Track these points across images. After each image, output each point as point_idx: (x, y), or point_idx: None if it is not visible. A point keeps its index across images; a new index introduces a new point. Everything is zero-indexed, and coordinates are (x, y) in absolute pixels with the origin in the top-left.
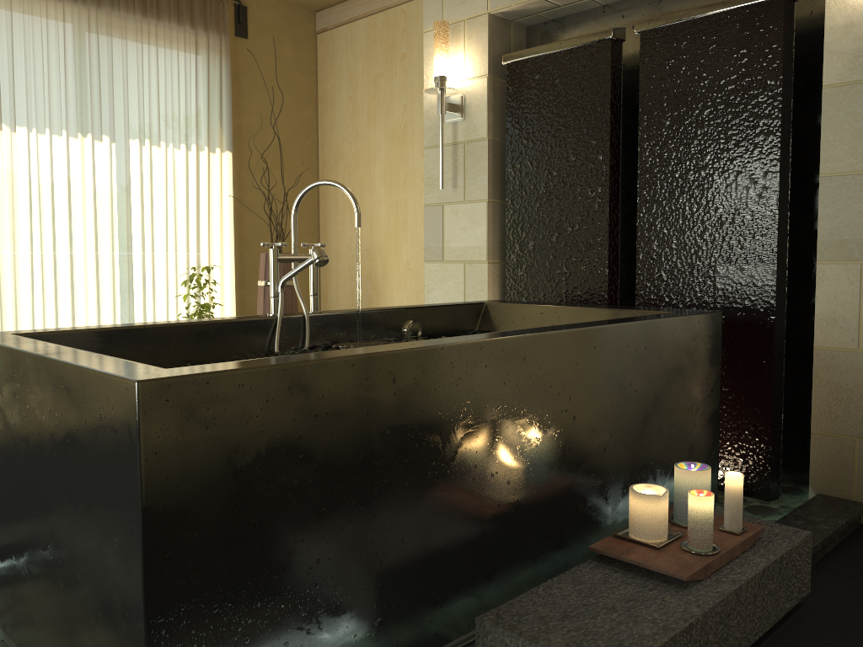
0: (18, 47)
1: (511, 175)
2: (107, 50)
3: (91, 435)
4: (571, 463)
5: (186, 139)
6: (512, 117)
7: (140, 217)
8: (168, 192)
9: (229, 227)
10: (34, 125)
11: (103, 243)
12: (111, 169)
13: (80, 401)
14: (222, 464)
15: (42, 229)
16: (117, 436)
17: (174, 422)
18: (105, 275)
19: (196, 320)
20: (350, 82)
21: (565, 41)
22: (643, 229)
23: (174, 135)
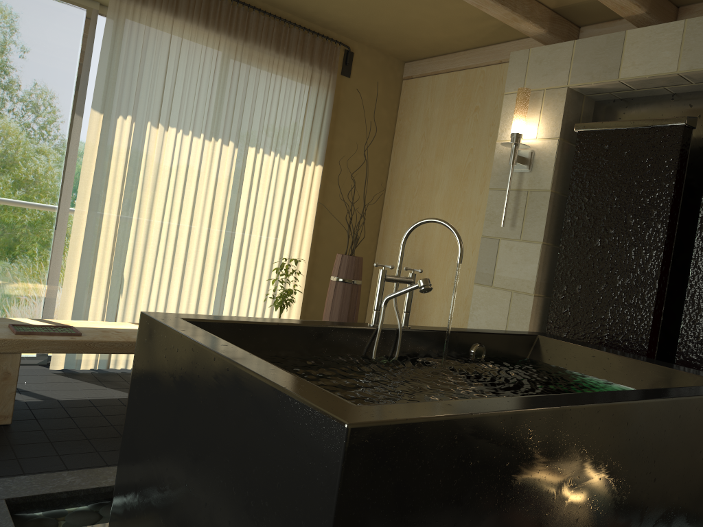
0: (181, 66)
1: (567, 225)
2: (245, 75)
3: (278, 450)
4: (646, 522)
5: (290, 151)
6: (577, 177)
7: (245, 209)
8: (270, 192)
9: (310, 226)
10: (182, 127)
11: (214, 225)
12: (231, 168)
13: (271, 416)
14: (395, 504)
15: (172, 209)
16: (312, 464)
17: (368, 463)
18: (211, 252)
19: (315, 322)
20: (425, 122)
21: (638, 121)
22: (692, 295)
23: (282, 147)
